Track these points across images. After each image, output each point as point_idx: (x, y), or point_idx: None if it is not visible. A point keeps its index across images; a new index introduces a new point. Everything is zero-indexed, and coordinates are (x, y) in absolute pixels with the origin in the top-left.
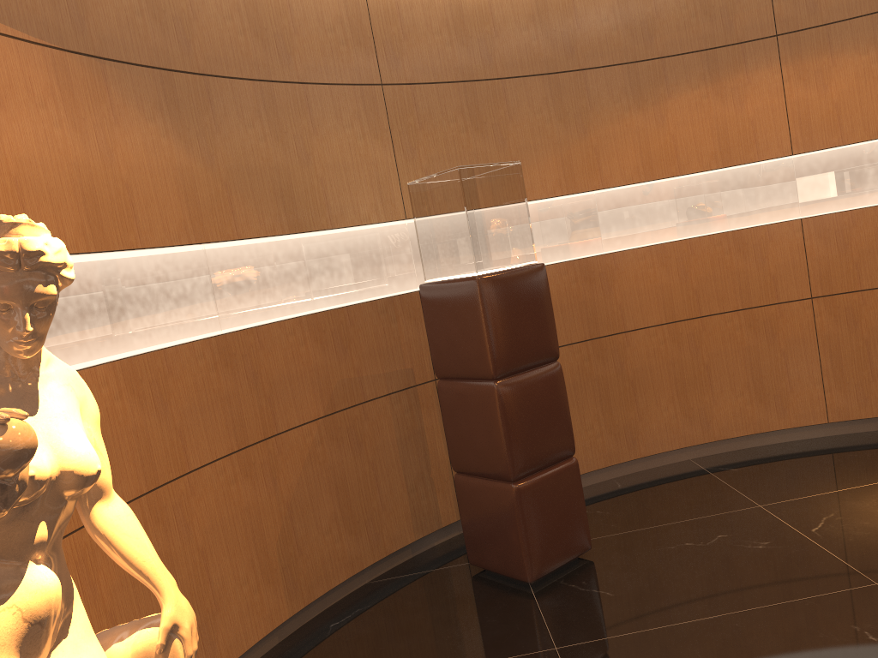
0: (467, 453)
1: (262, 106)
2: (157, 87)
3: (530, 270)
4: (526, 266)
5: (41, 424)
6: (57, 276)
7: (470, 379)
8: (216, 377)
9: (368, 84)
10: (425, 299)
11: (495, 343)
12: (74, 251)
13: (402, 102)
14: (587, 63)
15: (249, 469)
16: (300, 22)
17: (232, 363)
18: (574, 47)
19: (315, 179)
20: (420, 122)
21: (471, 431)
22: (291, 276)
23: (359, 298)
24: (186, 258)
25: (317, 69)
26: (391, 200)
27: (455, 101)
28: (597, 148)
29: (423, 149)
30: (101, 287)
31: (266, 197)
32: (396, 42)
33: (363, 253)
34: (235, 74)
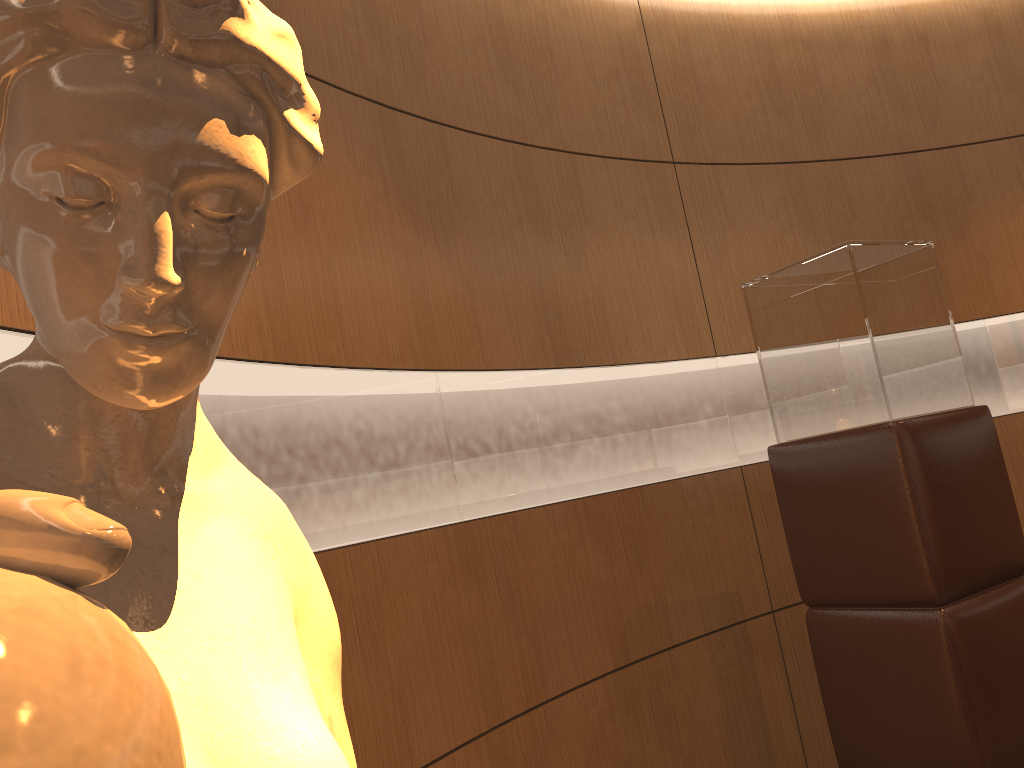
0: (878, 743)
1: (516, 178)
2: (374, 129)
3: (970, 414)
4: (959, 408)
5: (179, 663)
6: (272, 122)
7: (879, 606)
8: (454, 595)
9: (655, 161)
10: (782, 469)
11: (935, 538)
12: (241, 355)
13: (702, 188)
14: (957, 138)
15: (505, 766)
16: (564, 71)
17: (478, 573)
18: (935, 117)
19: (590, 289)
20: (728, 216)
21: (886, 701)
22: (559, 433)
23: (656, 475)
24: (411, 391)
25: (588, 135)
26: (694, 326)
27: (774, 189)
28: (983, 256)
29: (733, 255)
30: (282, 423)
31: (523, 309)
32: (690, 107)
33: (659, 404)
34: (479, 128)
